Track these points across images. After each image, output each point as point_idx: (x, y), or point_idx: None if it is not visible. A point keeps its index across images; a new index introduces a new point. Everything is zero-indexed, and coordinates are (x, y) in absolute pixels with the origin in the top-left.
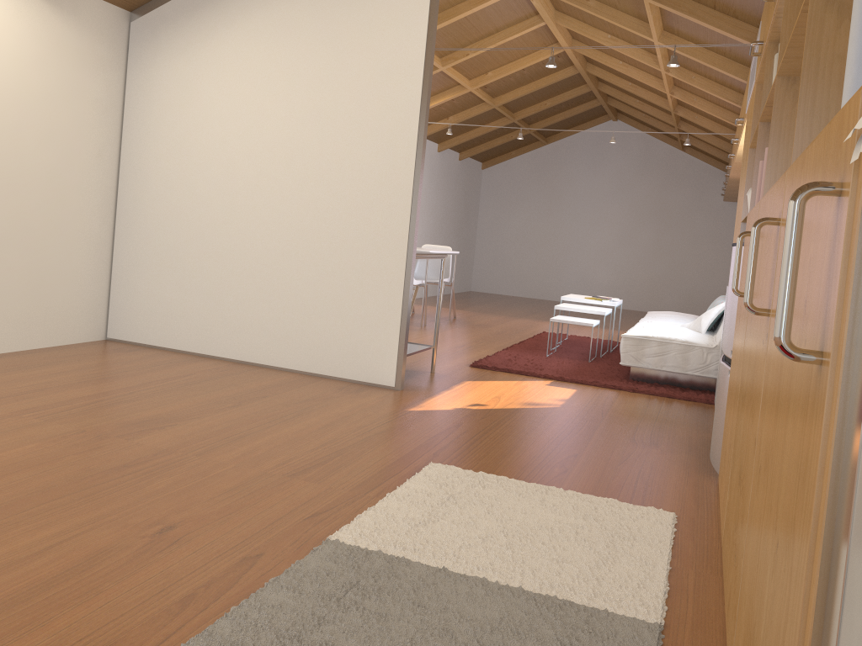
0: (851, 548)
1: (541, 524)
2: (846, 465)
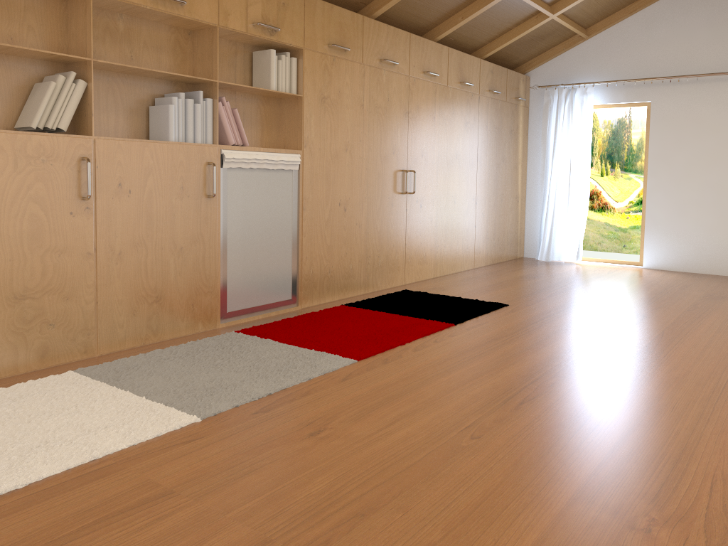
0: (228, 221)
1: (5, 422)
2: (222, 211)
